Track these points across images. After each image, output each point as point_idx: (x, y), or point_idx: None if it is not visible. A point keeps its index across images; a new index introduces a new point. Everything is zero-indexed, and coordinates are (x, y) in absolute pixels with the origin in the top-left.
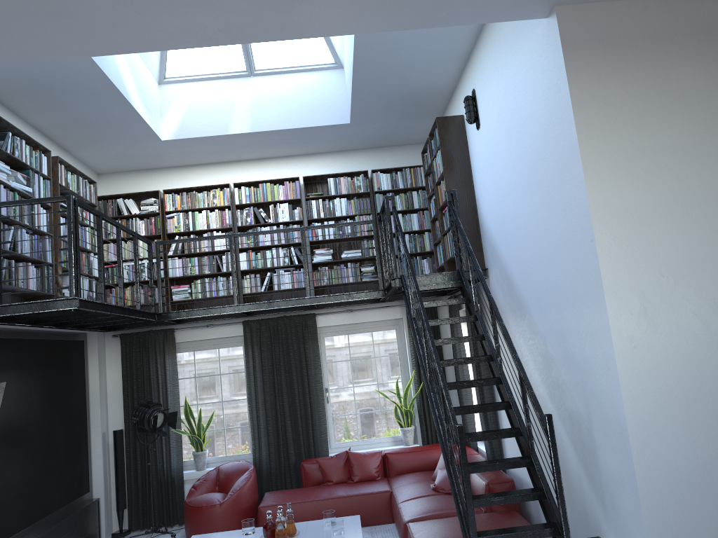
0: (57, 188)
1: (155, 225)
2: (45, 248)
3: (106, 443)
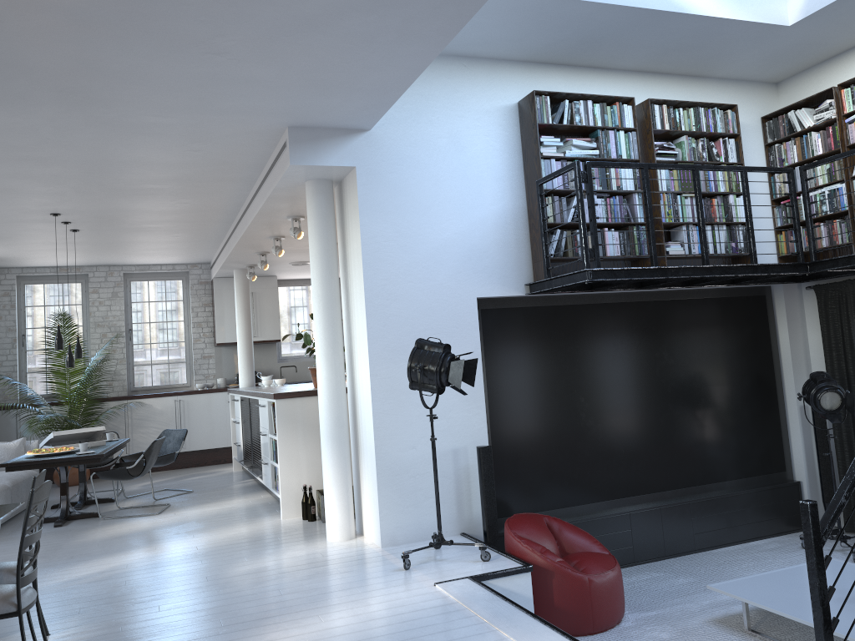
0: (650, 136)
1: (833, 138)
2: (633, 207)
3: (809, 419)
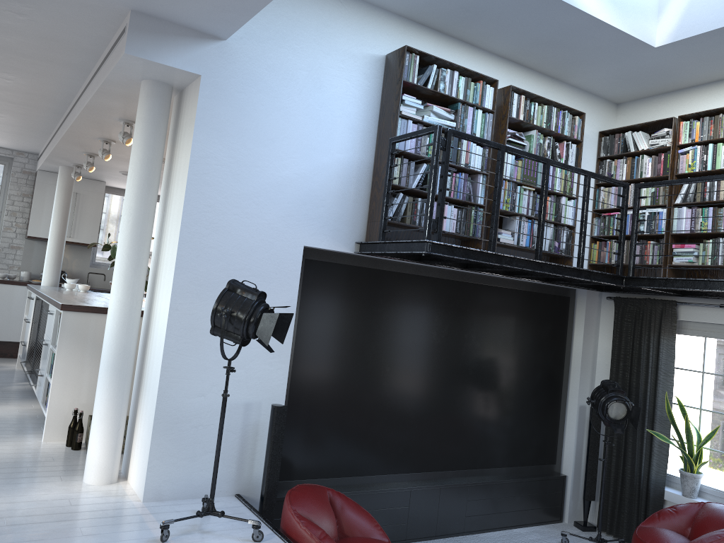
0: (505, 122)
1: (663, 164)
2: (476, 188)
3: (585, 419)
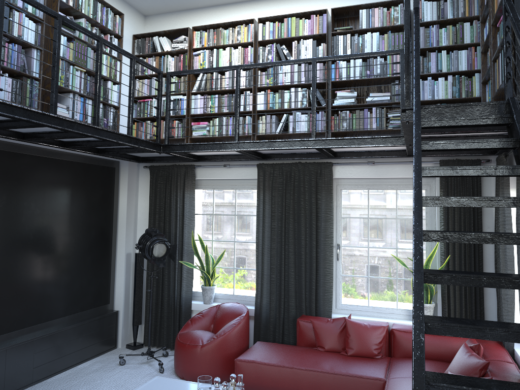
0: (56, 4)
1: (183, 63)
2: (31, 61)
3: (131, 263)
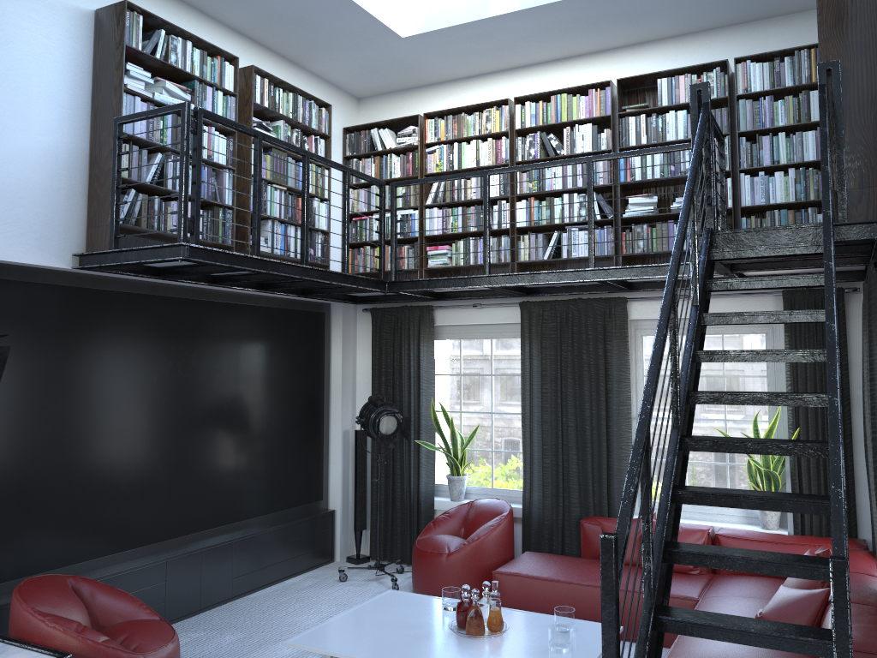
0: (250, 108)
1: (412, 164)
2: (223, 185)
3: (349, 444)
